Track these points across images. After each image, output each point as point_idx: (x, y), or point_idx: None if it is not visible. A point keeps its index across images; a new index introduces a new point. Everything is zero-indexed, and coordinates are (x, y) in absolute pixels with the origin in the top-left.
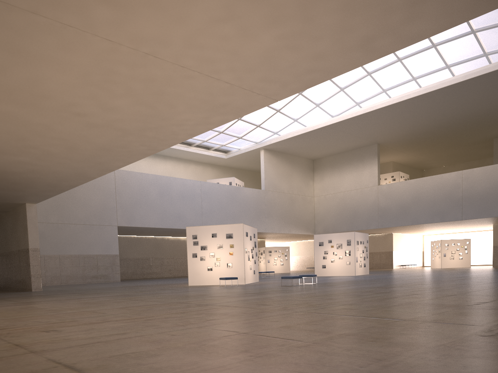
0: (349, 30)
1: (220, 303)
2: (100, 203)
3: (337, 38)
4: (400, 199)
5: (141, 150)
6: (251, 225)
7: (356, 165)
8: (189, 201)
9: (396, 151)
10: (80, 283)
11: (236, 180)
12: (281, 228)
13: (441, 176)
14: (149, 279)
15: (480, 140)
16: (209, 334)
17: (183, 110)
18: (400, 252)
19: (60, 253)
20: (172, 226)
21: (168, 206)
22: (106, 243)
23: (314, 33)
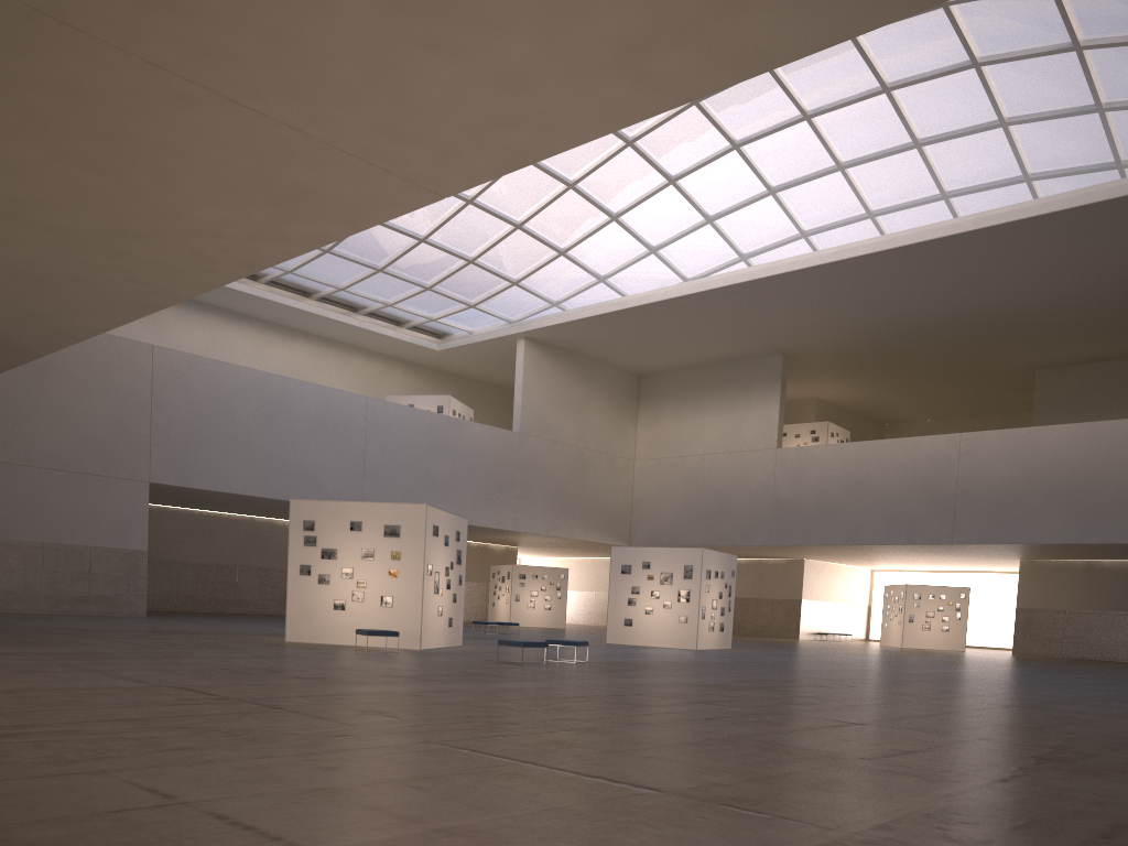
0: (576, 12)
1: (280, 698)
2: (110, 424)
3: (550, 32)
4: (822, 485)
5: (133, 293)
6: (481, 510)
7: (732, 398)
8: (335, 441)
9: (824, 375)
10: (42, 613)
11: (454, 403)
12: (551, 526)
13: (916, 442)
14: (222, 617)
15: (1007, 369)
16: (83, 801)
17: (202, 195)
18: (819, 604)
19: None
20: (289, 496)
21: (281, 447)
22: (118, 521)
23: (485, 8)
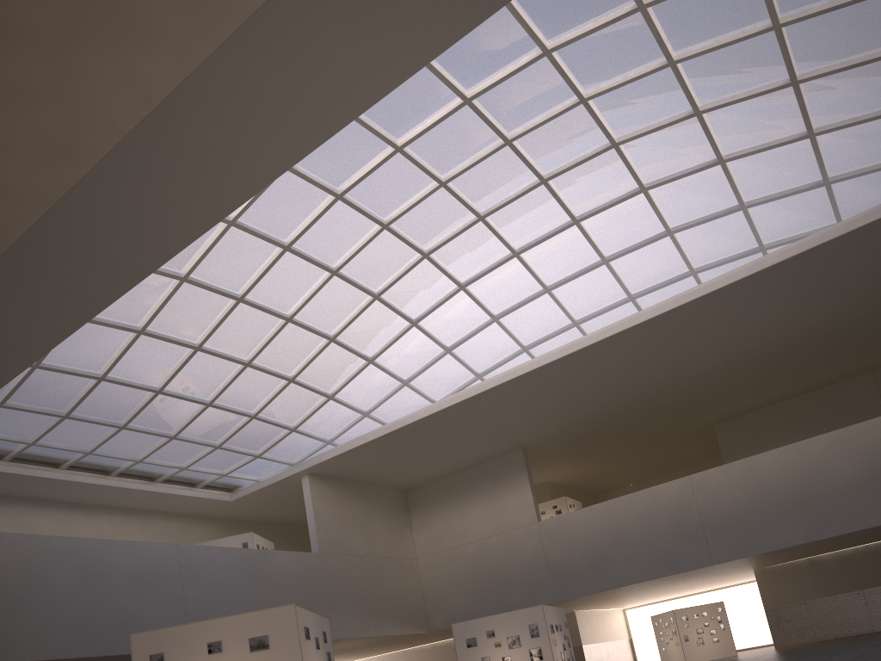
0: None
1: None
2: None
3: None
4: (585, 542)
5: None
6: None
7: (489, 491)
8: (153, 590)
9: (553, 460)
10: None
11: (256, 538)
12: (362, 628)
13: (654, 490)
14: None
15: (692, 428)
16: None
17: None
18: (595, 646)
19: None
20: (113, 650)
21: (100, 604)
22: None
23: None
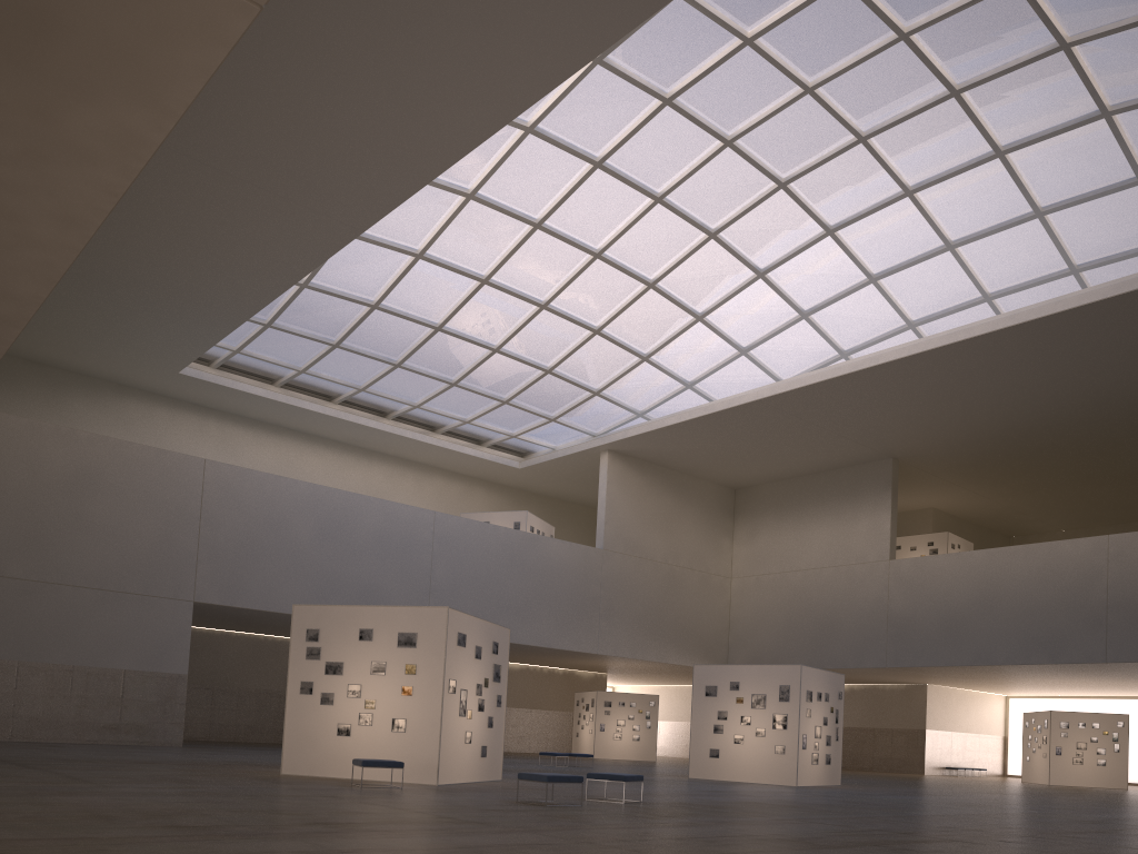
0: None
1: None
2: (154, 541)
3: None
4: (943, 599)
5: None
6: (560, 632)
7: (837, 508)
8: (398, 558)
9: (941, 481)
10: (66, 742)
11: (532, 519)
12: (639, 648)
13: (1053, 547)
14: (270, 748)
15: None
16: None
17: None
18: (946, 735)
19: (20, 658)
20: None
21: (339, 564)
22: (157, 643)
23: None
